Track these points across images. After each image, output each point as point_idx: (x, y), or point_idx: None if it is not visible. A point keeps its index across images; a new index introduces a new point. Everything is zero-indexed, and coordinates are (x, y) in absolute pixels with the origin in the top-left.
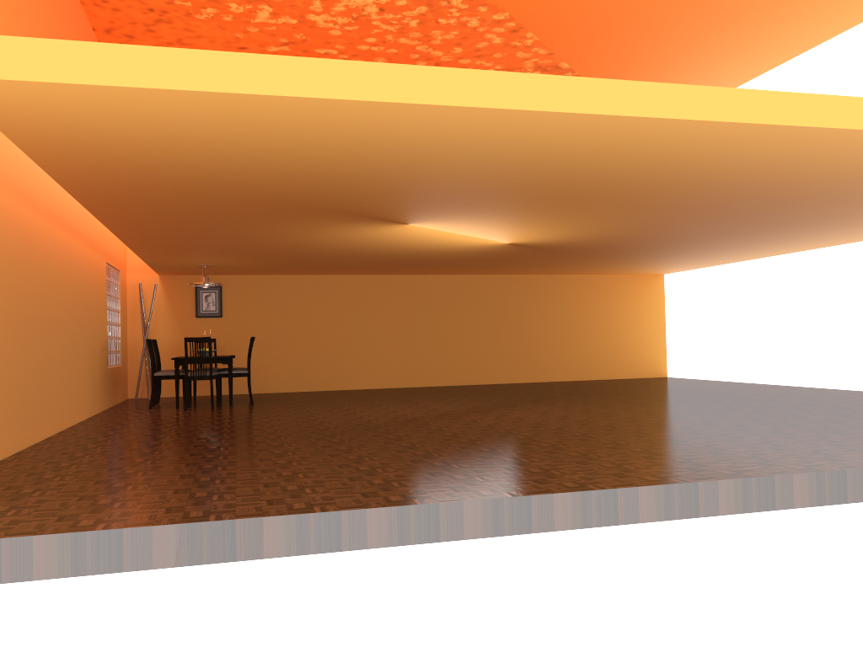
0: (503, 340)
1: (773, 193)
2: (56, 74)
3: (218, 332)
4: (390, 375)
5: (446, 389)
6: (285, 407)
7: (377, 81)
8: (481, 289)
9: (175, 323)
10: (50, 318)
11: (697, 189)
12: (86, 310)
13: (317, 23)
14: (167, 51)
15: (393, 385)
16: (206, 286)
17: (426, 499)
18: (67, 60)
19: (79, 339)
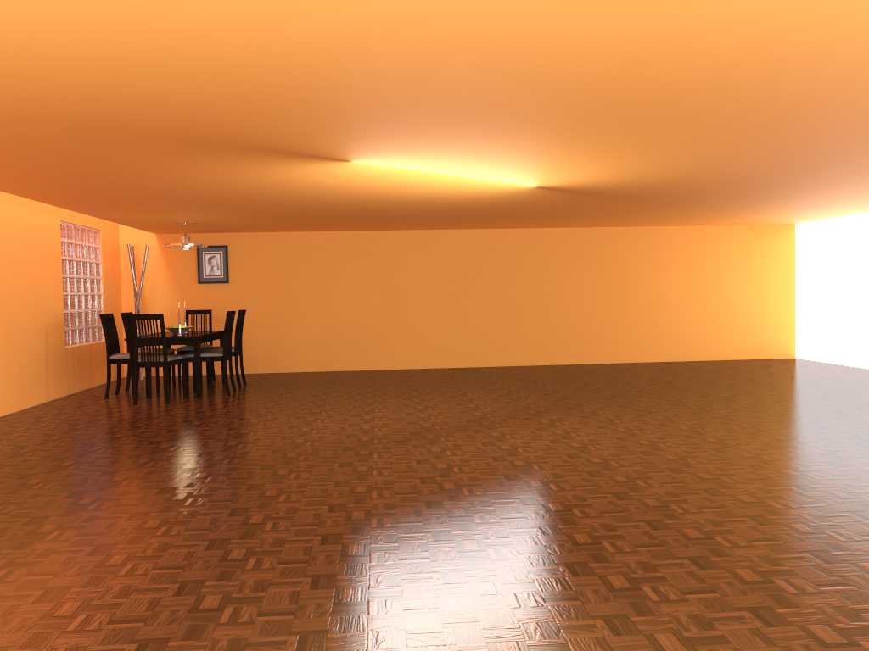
0: (574, 310)
1: None
2: None
3: (224, 300)
4: (430, 352)
5: (491, 373)
6: (254, 403)
7: None
8: (547, 246)
9: (175, 290)
10: None
11: (781, 75)
12: None
13: None
14: None
15: (434, 365)
16: (186, 247)
17: None
18: None
19: None
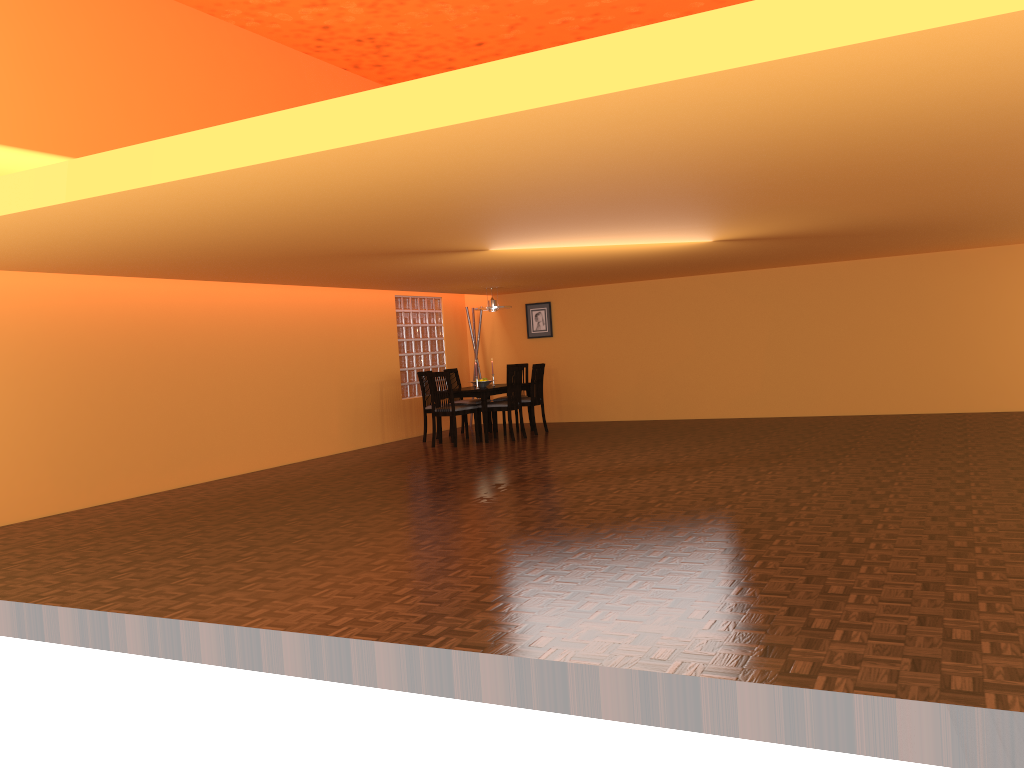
0: (915, 351)
1: (782, 163)
2: None
3: (550, 353)
4: (747, 401)
5: (792, 424)
6: (516, 448)
7: None
8: (878, 278)
9: (509, 345)
10: (229, 371)
11: (630, 184)
12: (332, 351)
13: None
14: None
15: (752, 414)
16: (492, 310)
17: (56, 598)
18: None
19: (313, 380)
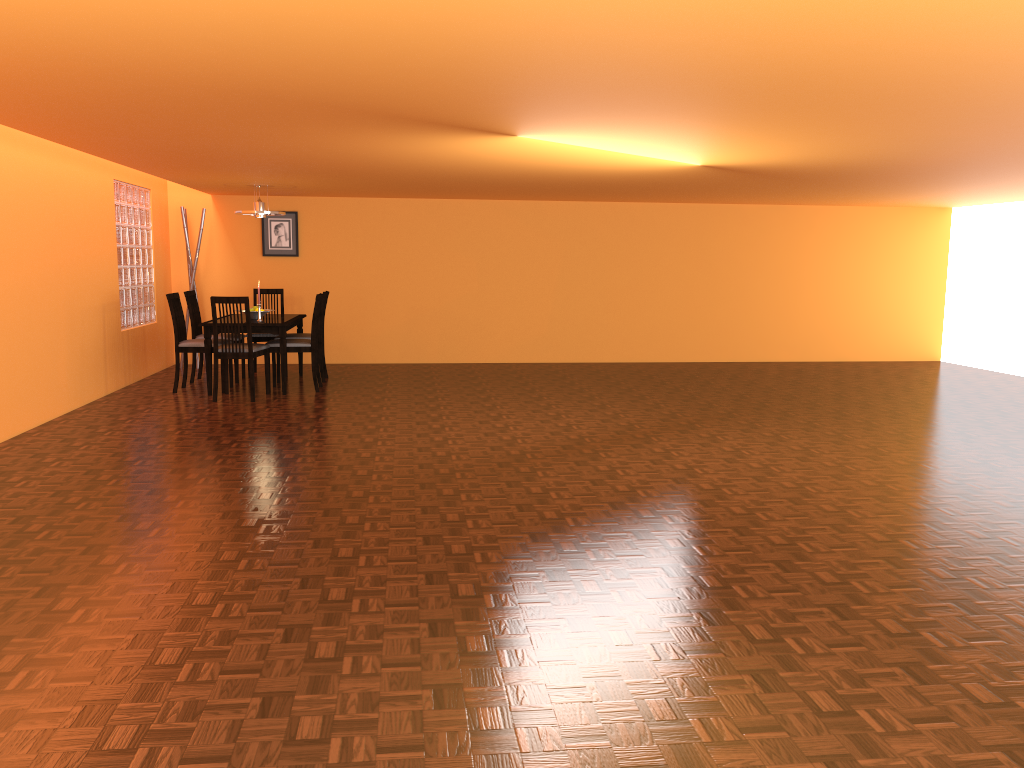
0: (698, 300)
1: None
2: None
3: (293, 277)
4: (532, 344)
5: (606, 372)
6: (355, 403)
7: None
8: (670, 224)
9: (235, 263)
10: None
11: None
12: (59, 255)
13: None
14: None
15: (536, 359)
16: (261, 215)
17: None
18: None
19: (41, 301)
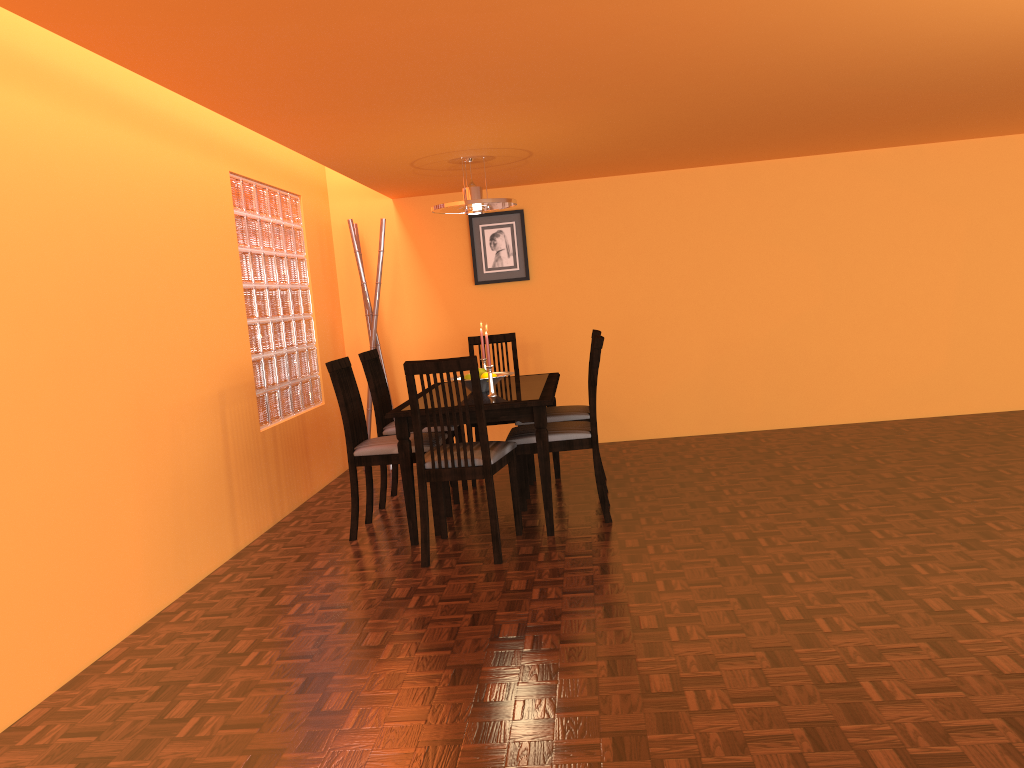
0: None
1: None
2: None
3: (524, 313)
4: (921, 387)
5: None
6: (707, 559)
7: None
8: None
9: (434, 299)
10: None
11: None
12: (107, 309)
13: None
14: None
15: (930, 411)
16: (476, 210)
17: None
18: None
19: (58, 408)
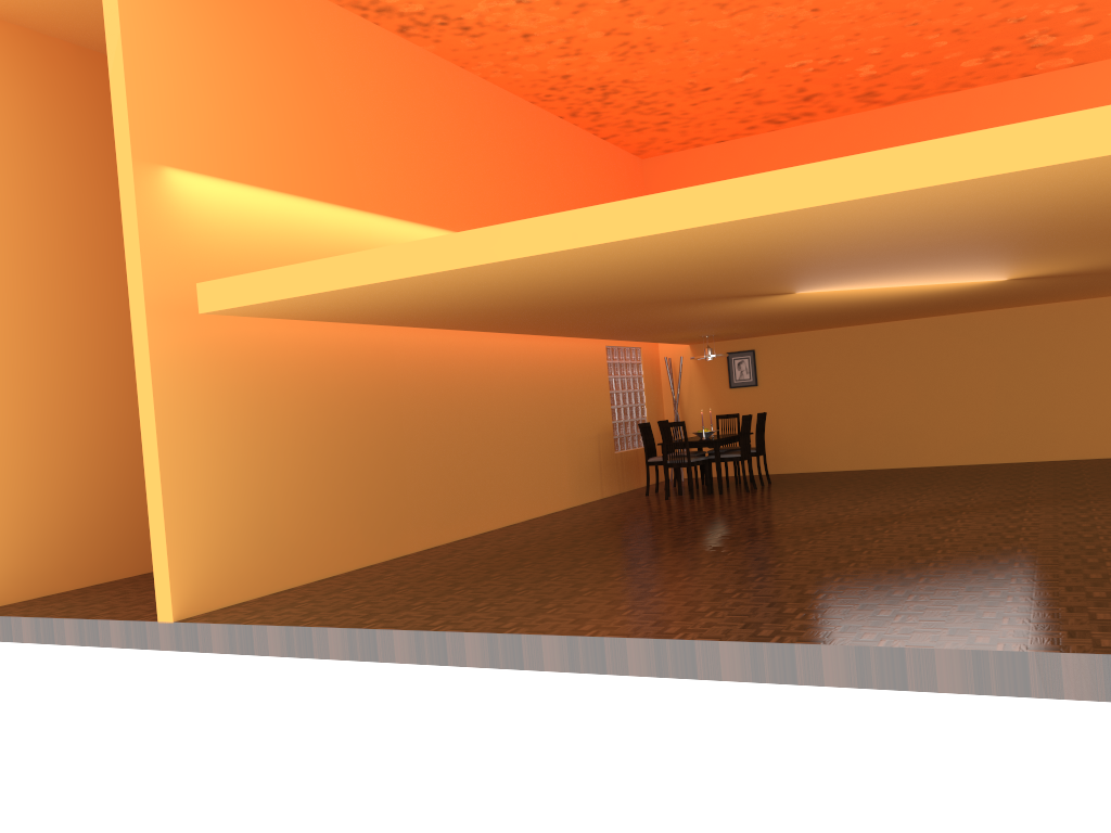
0: None
1: None
2: (251, 298)
3: (754, 403)
4: (975, 447)
5: (1038, 468)
6: (763, 497)
7: (446, 252)
8: None
9: (709, 396)
10: (485, 423)
11: (1056, 221)
12: (561, 403)
13: (757, 45)
14: (307, 265)
15: (981, 460)
16: (709, 358)
17: (524, 629)
18: (256, 286)
19: (547, 433)
